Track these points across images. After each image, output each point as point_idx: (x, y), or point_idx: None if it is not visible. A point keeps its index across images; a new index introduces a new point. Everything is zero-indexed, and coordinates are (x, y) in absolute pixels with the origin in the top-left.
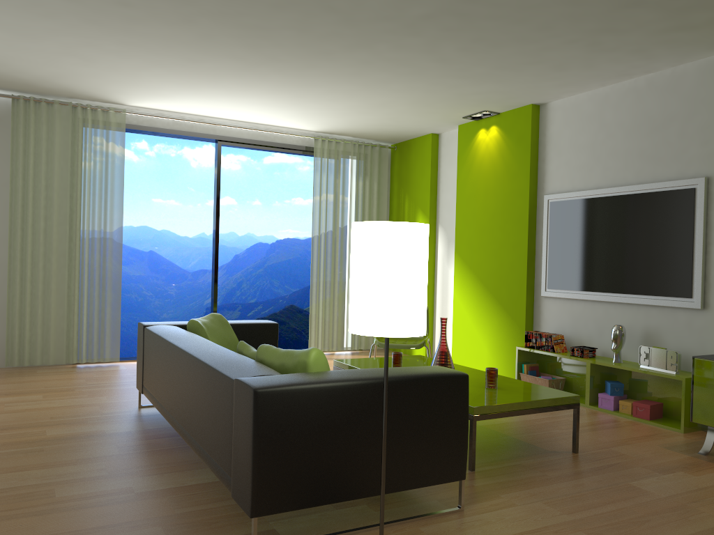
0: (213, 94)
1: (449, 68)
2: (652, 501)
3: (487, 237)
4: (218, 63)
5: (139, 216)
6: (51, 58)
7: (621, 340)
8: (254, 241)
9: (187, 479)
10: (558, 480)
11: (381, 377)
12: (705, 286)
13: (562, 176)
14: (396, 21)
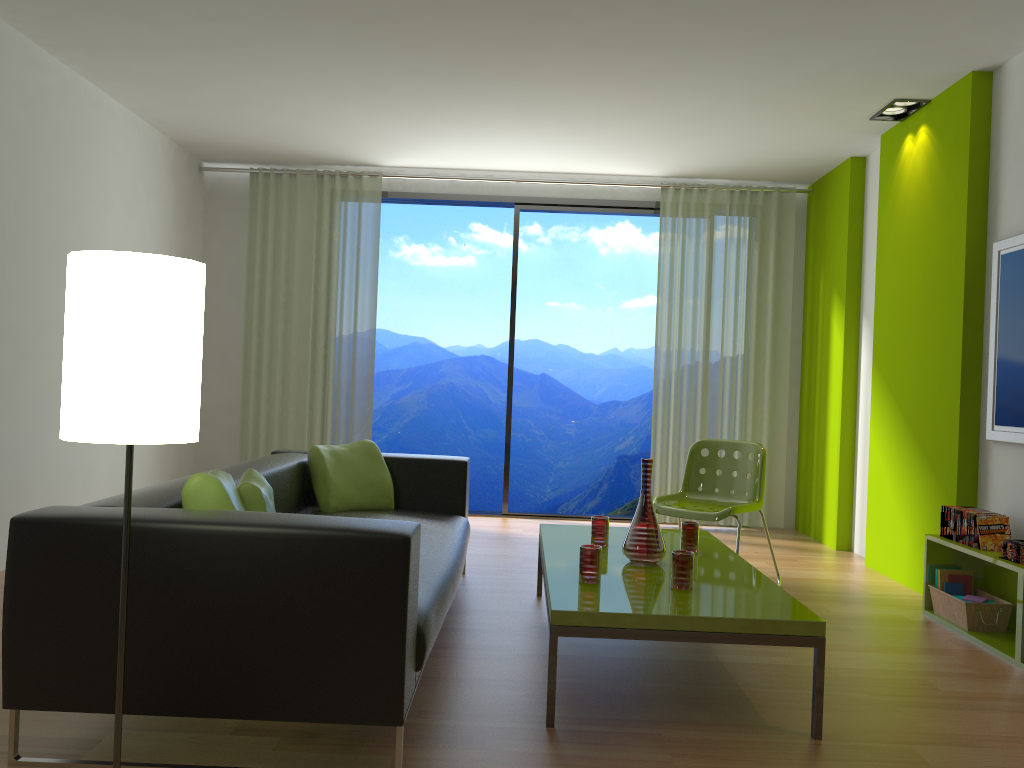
0: (458, 134)
1: (732, 27)
2: None
3: (910, 332)
4: (405, 83)
5: (528, 326)
6: (235, 112)
7: None
8: None
9: None
10: None
11: (232, 522)
12: None
13: (1022, 202)
14: None
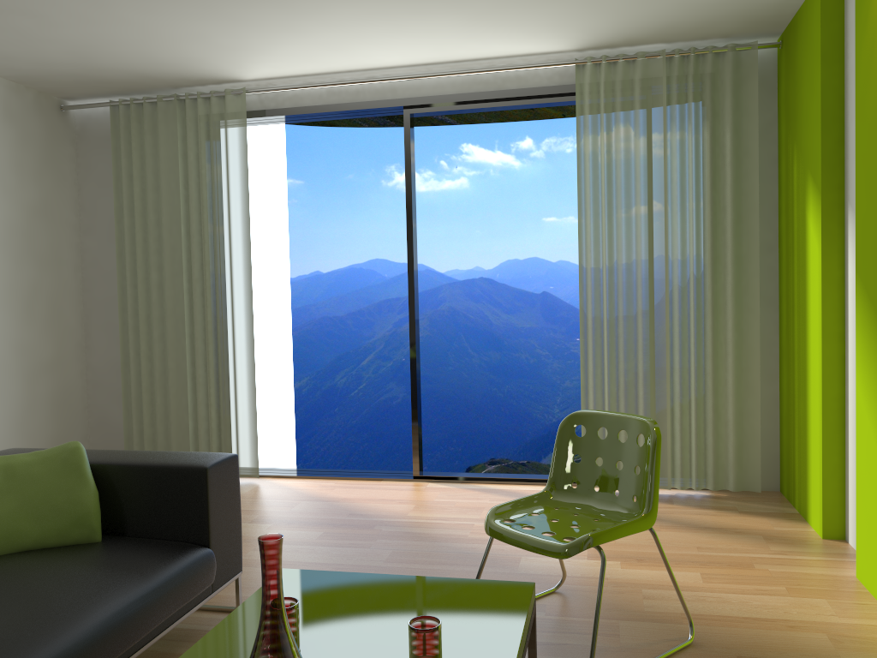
0: (277, 20)
1: None
2: None
3: None
4: None
5: (526, 244)
6: (5, 28)
7: None
8: None
9: None
10: None
11: None
12: None
13: None
14: None
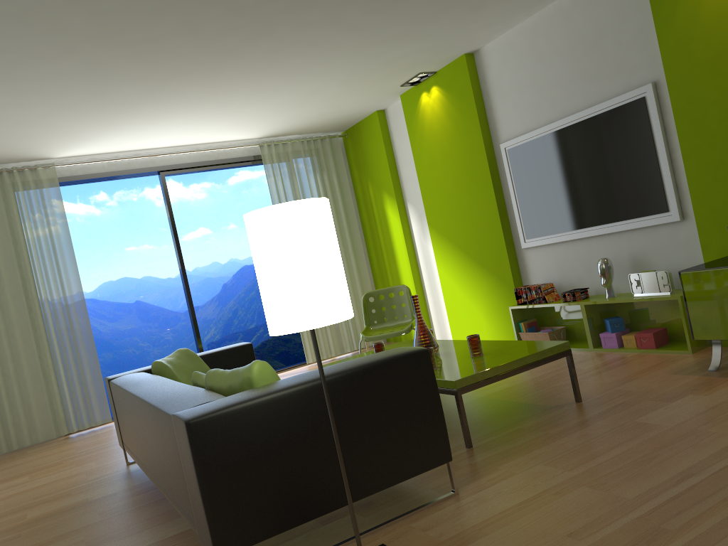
0: (136, 124)
1: (363, 36)
2: (660, 434)
3: (455, 203)
4: (124, 89)
5: (116, 269)
6: None
7: (609, 273)
8: (239, 265)
9: (168, 531)
10: (560, 435)
11: (329, 374)
12: (680, 196)
13: (512, 120)
14: None
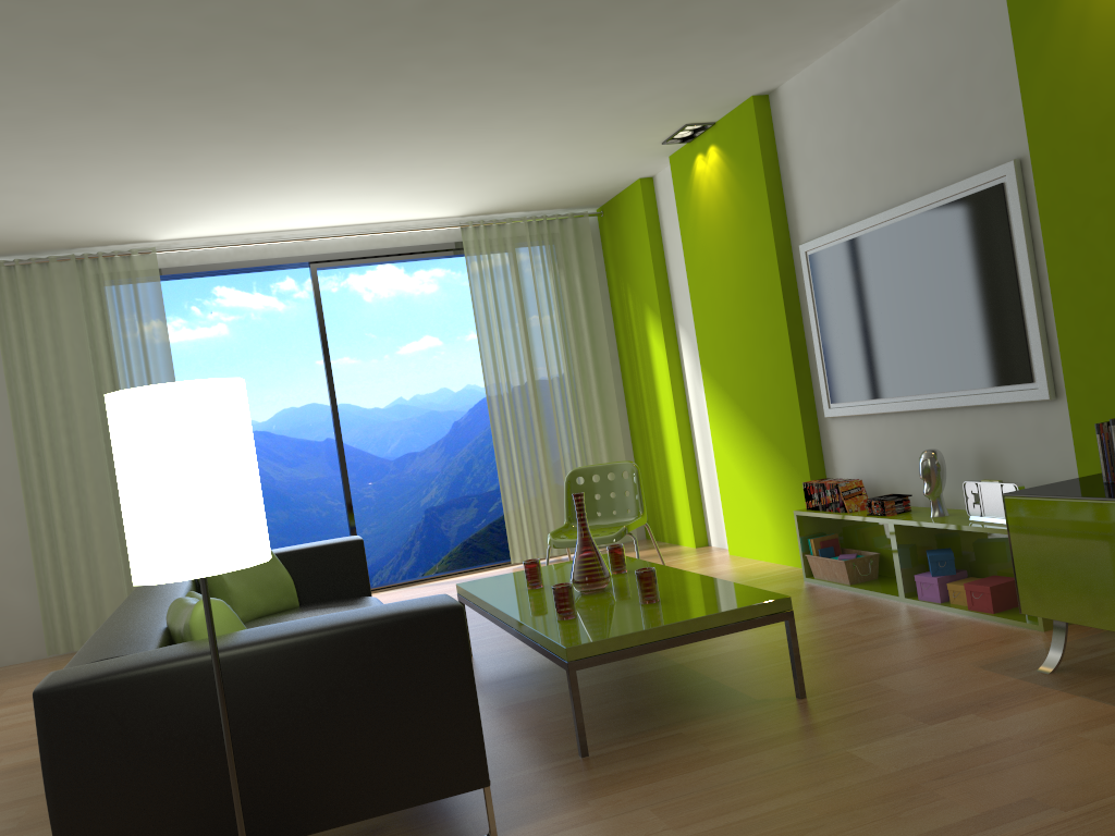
0: (253, 198)
1: (556, 74)
2: (859, 785)
3: (735, 334)
4: (208, 152)
5: (302, 390)
6: None
7: (937, 476)
8: (479, 396)
9: None
10: (720, 758)
11: (282, 636)
12: (1052, 357)
13: (818, 207)
14: (392, 24)
